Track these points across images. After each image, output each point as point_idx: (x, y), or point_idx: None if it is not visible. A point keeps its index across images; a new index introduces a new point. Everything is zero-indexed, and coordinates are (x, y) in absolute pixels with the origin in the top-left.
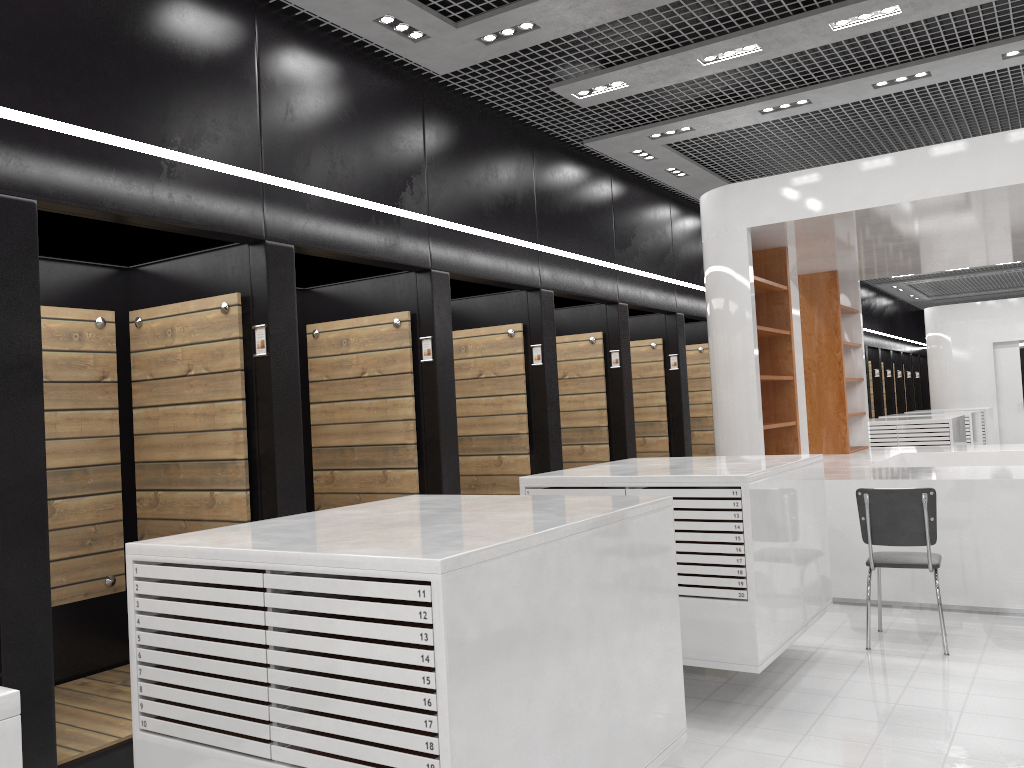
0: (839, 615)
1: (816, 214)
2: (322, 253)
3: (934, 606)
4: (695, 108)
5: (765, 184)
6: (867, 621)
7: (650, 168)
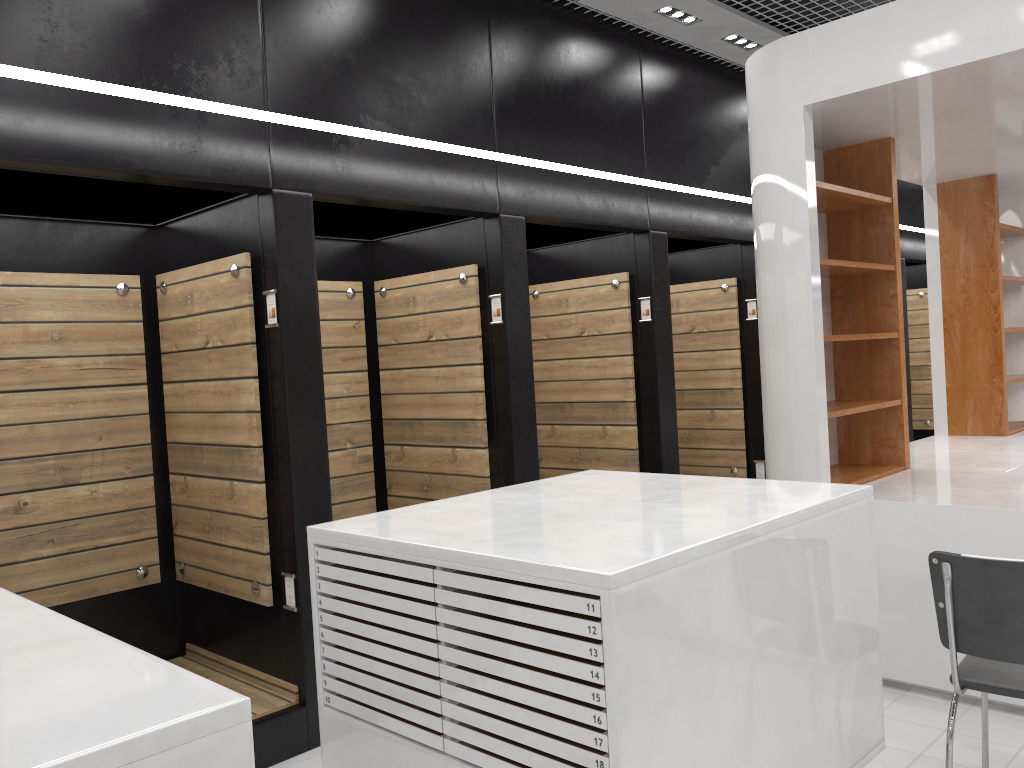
0: (929, 726)
1: (912, 73)
2: (42, 167)
3: None
4: None
5: (832, 33)
6: None
7: (699, 37)
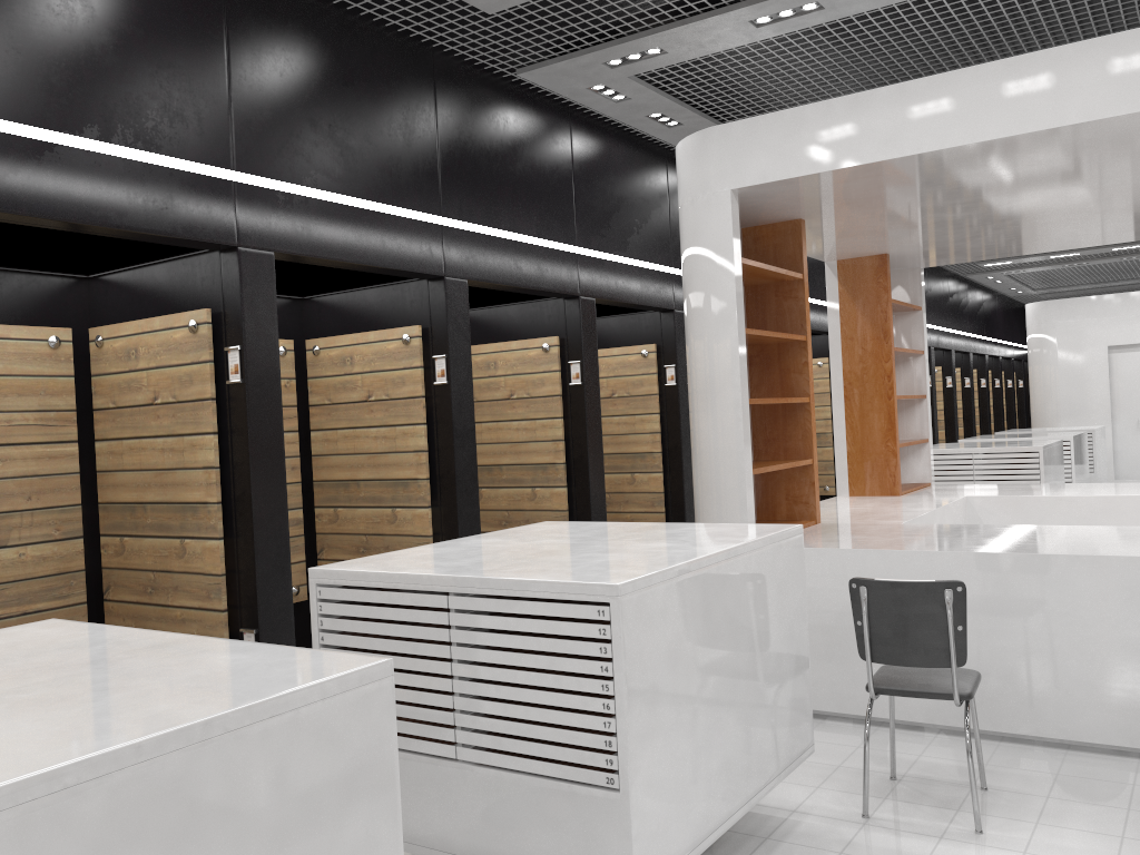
0: (844, 744)
1: (825, 168)
2: (20, 219)
3: (982, 731)
4: (662, 19)
5: (756, 126)
6: (864, 775)
7: (626, 113)
